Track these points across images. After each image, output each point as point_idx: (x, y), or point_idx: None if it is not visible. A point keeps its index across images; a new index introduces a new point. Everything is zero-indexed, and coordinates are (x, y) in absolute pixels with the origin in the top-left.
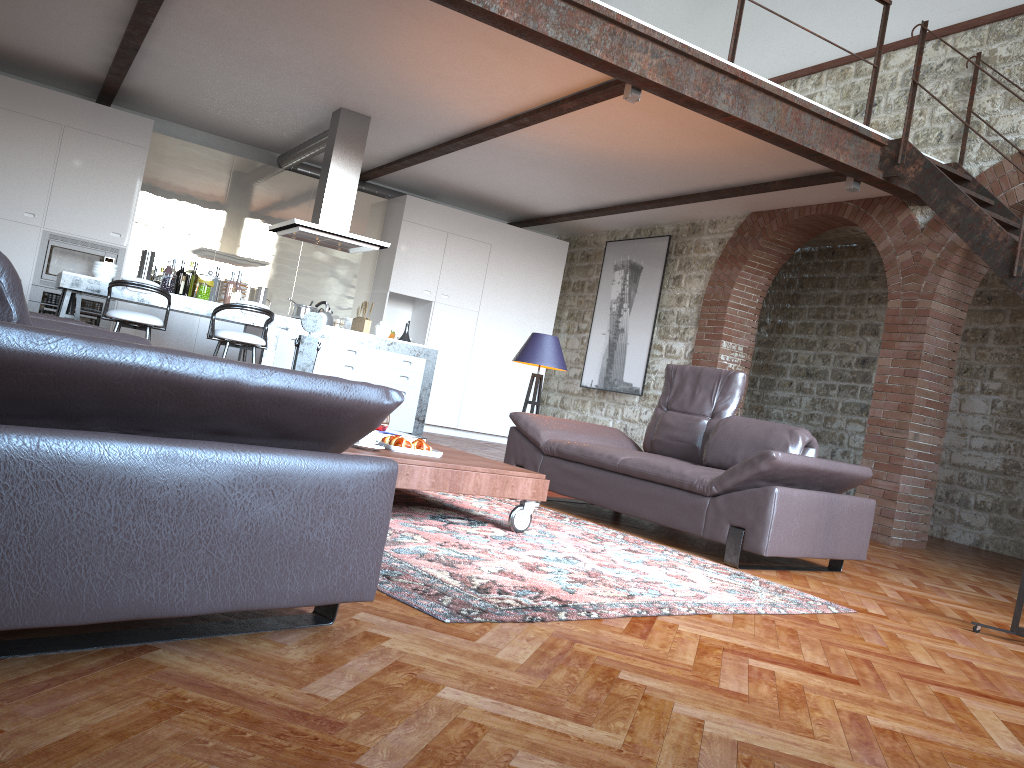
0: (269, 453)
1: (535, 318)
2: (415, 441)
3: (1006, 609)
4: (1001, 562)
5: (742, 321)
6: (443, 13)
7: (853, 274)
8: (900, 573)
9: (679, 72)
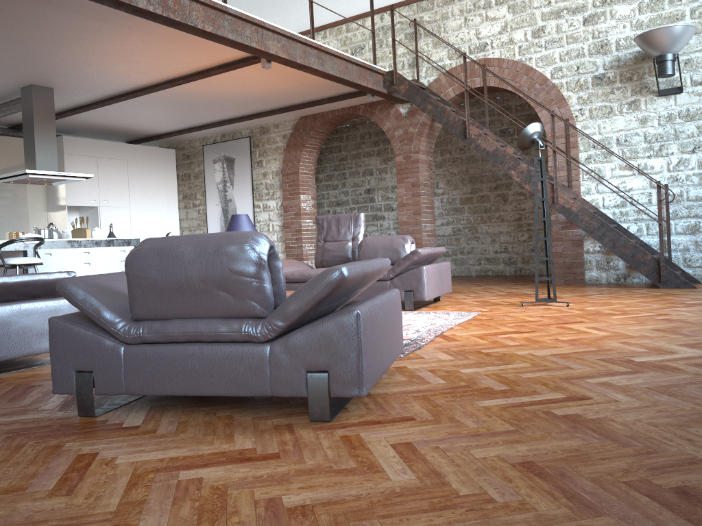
0: (386, 296)
1: (166, 203)
2: None
3: (511, 296)
4: (469, 279)
5: (308, 181)
6: (154, 27)
7: (351, 142)
8: (456, 294)
9: (291, 49)
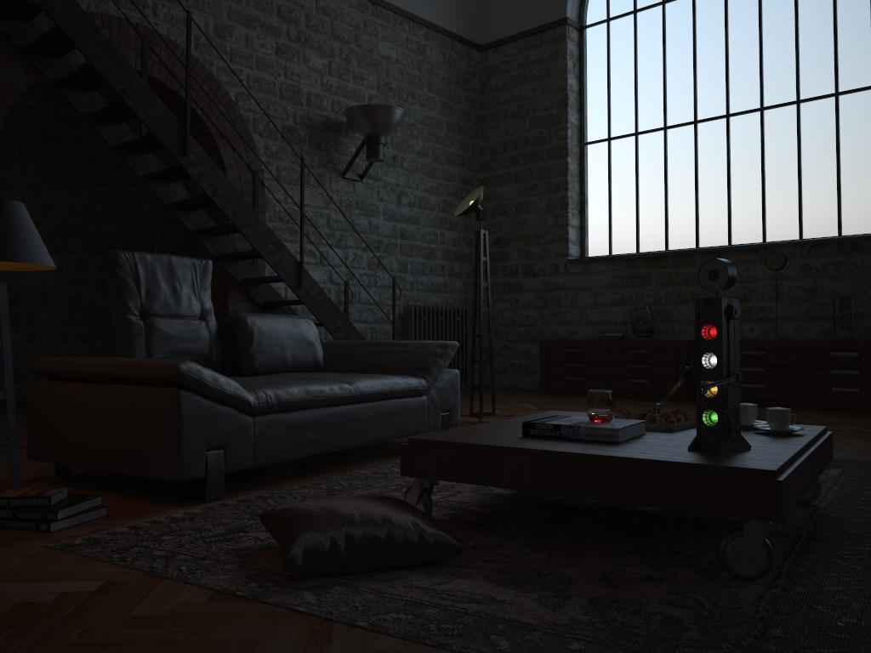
0: None
1: None
2: (636, 413)
3: None
4: None
5: None
6: None
7: None
8: None
9: None
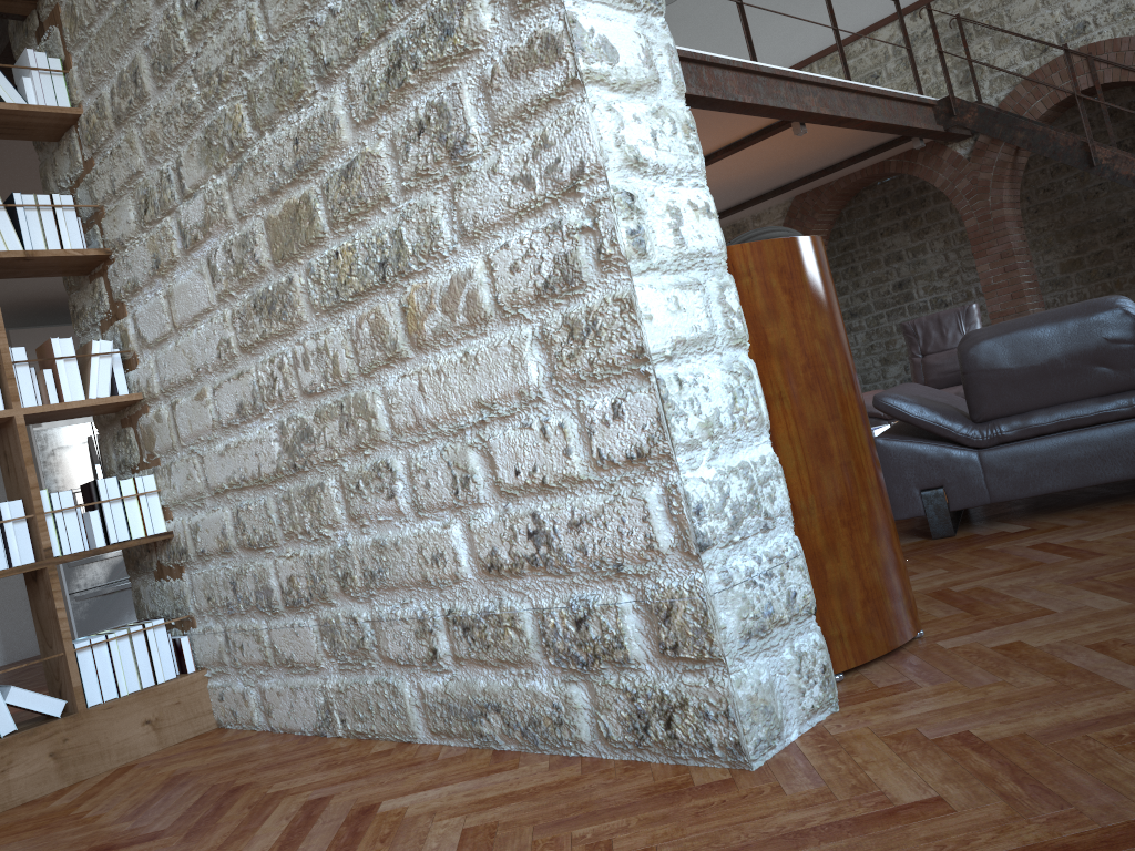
0: None
1: None
2: None
3: None
4: None
5: None
6: None
7: (856, 219)
8: None
9: (829, 101)
